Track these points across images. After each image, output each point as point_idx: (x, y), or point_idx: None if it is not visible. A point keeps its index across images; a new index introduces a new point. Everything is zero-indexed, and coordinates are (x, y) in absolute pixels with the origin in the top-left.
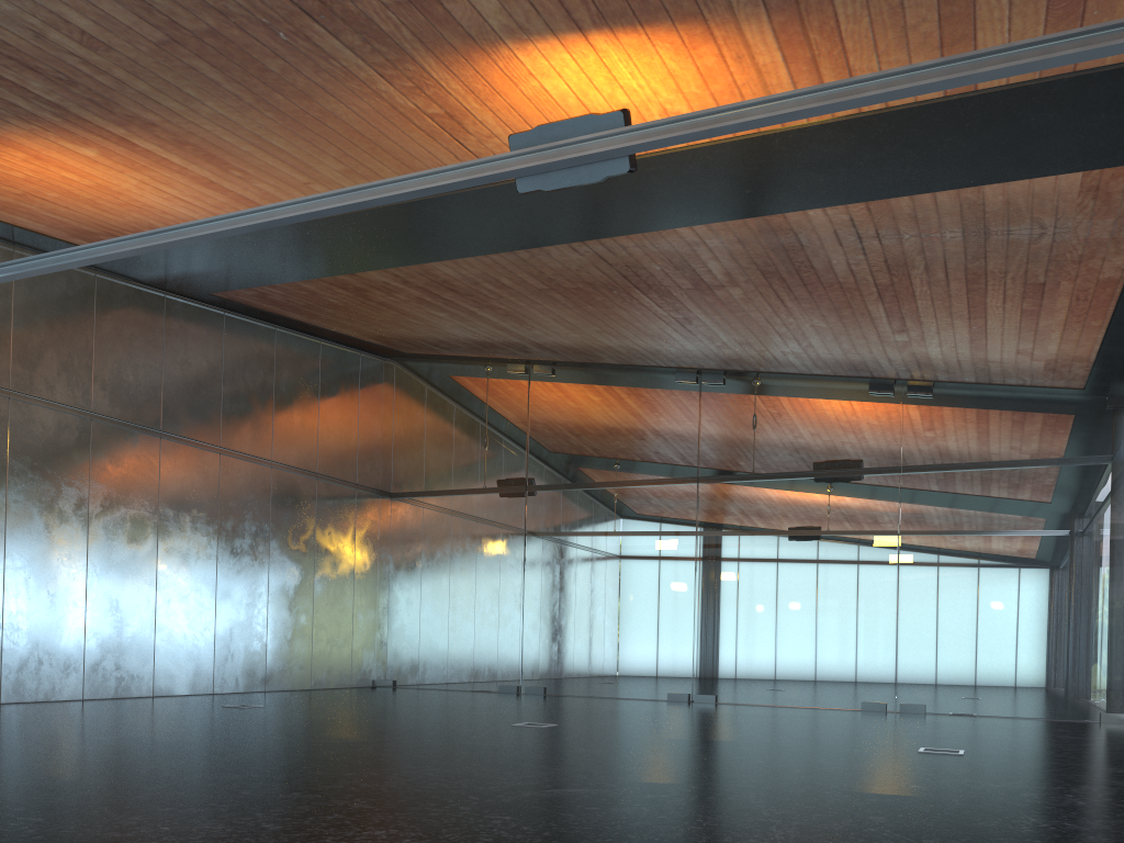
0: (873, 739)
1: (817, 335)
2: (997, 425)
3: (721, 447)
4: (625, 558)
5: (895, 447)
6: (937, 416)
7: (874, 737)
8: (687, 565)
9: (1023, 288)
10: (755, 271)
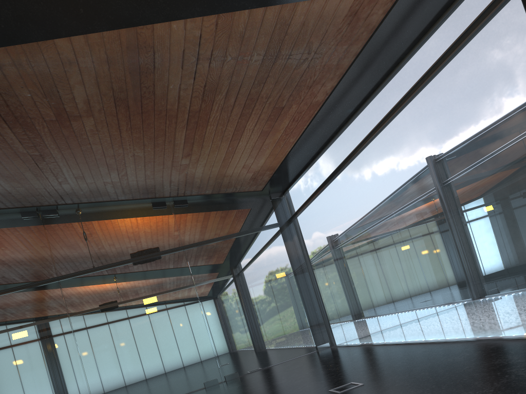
0: None
1: (133, 164)
2: (225, 215)
3: (69, 254)
4: (17, 342)
5: (177, 235)
6: (194, 215)
7: None
8: (67, 335)
9: (271, 112)
10: (110, 98)
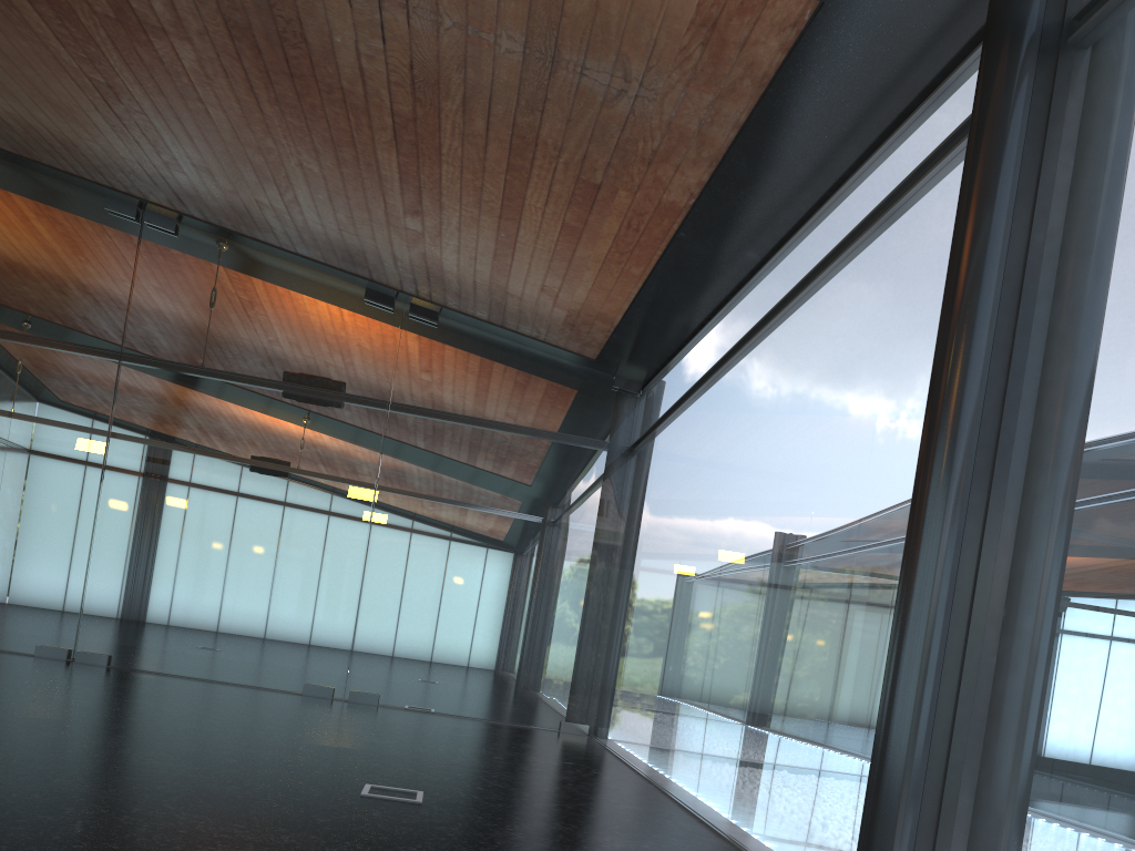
0: (303, 759)
1: (306, 185)
2: (502, 379)
3: (161, 319)
4: None
5: (386, 376)
6: (440, 351)
7: (306, 754)
8: (90, 471)
9: (574, 186)
10: (216, 15)
